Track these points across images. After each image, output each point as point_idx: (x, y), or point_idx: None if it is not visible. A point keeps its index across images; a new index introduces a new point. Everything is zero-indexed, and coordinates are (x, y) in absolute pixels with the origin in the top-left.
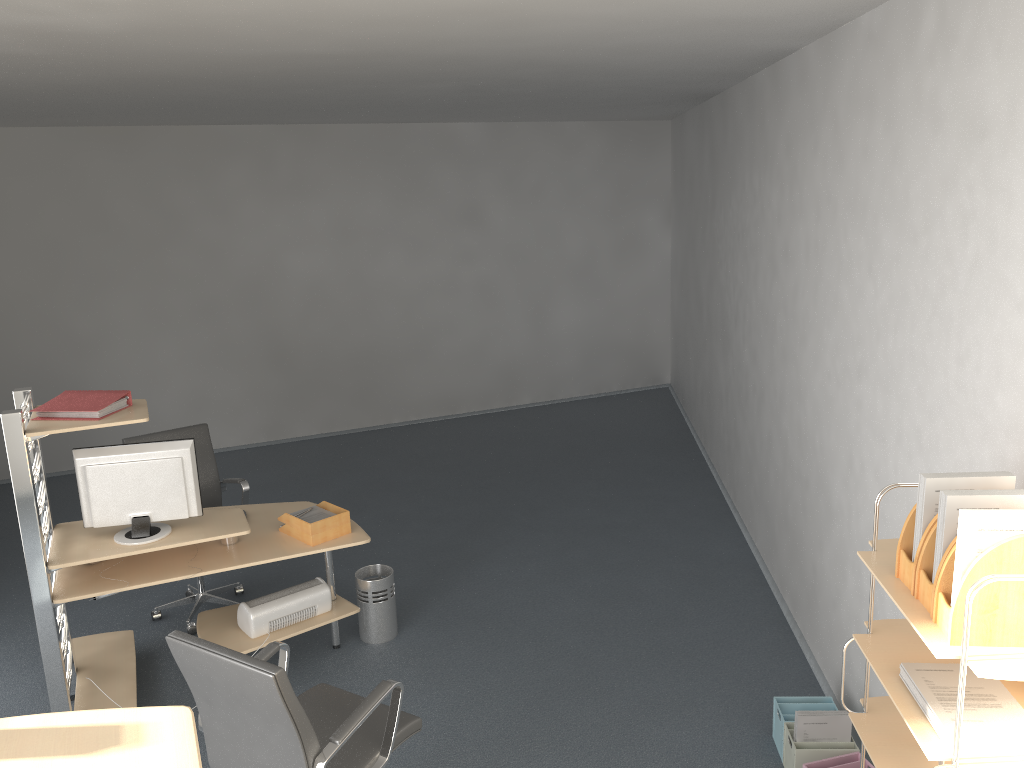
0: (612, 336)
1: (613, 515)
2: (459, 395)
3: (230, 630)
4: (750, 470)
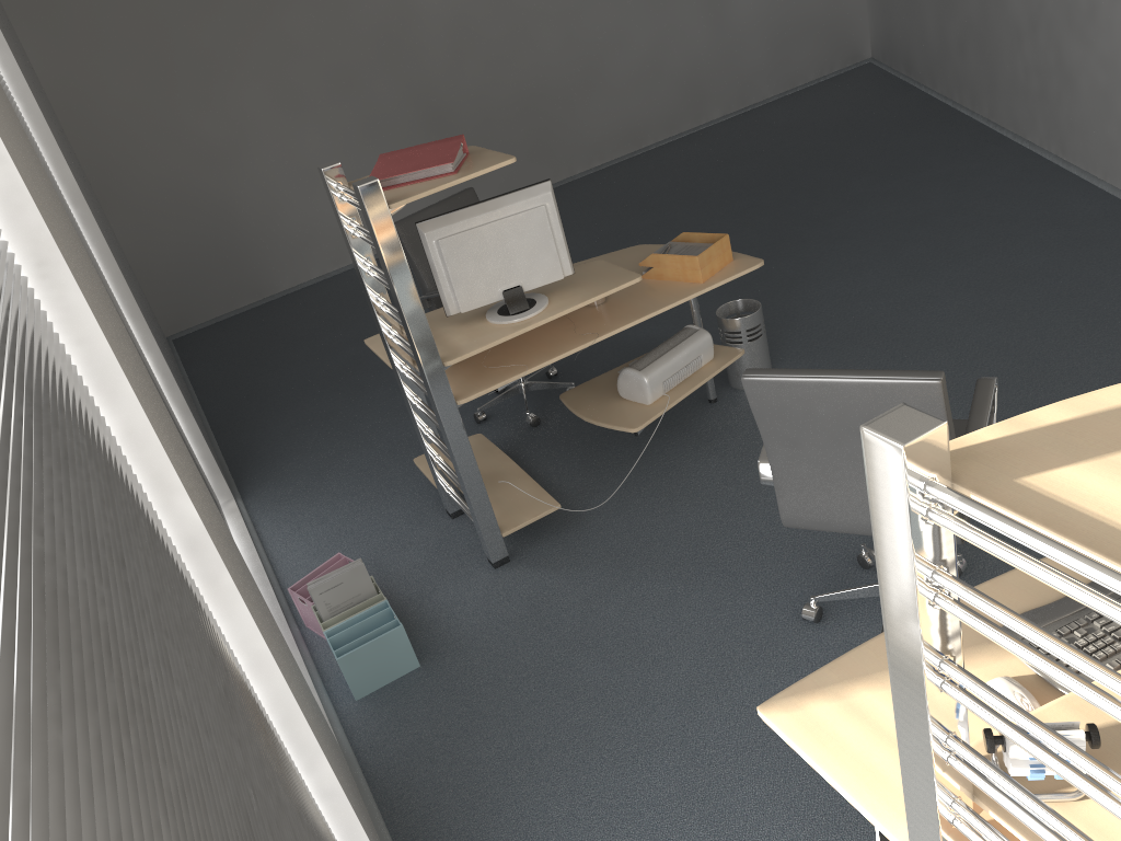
0: (801, 12)
1: (921, 203)
2: (642, 124)
3: (613, 403)
4: (1106, 103)
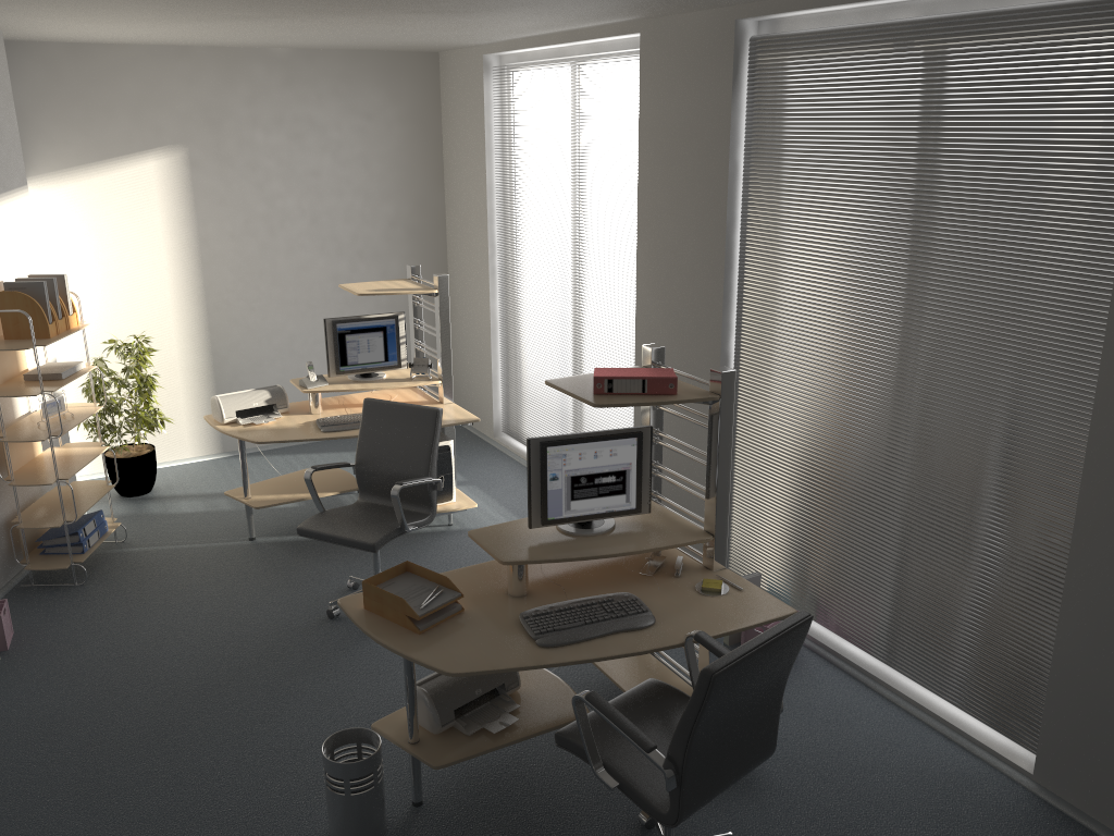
0: None
1: None
2: None
3: (527, 686)
4: None
